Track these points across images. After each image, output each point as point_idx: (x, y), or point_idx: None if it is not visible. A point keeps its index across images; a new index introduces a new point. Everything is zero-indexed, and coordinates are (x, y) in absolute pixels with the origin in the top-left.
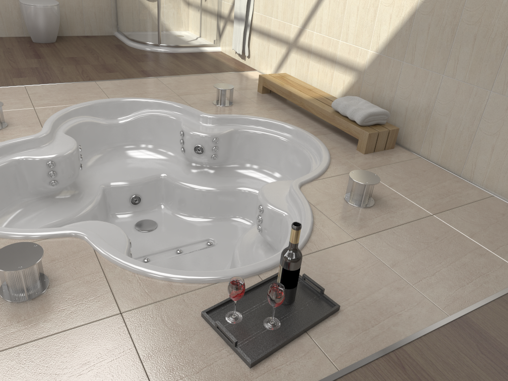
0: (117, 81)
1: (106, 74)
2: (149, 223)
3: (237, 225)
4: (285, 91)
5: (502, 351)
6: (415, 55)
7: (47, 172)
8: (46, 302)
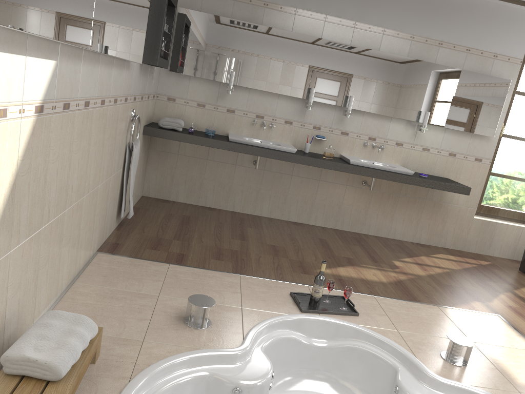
0: None
1: None
2: None
3: None
4: None
5: (235, 264)
6: (20, 230)
7: None
8: (437, 347)
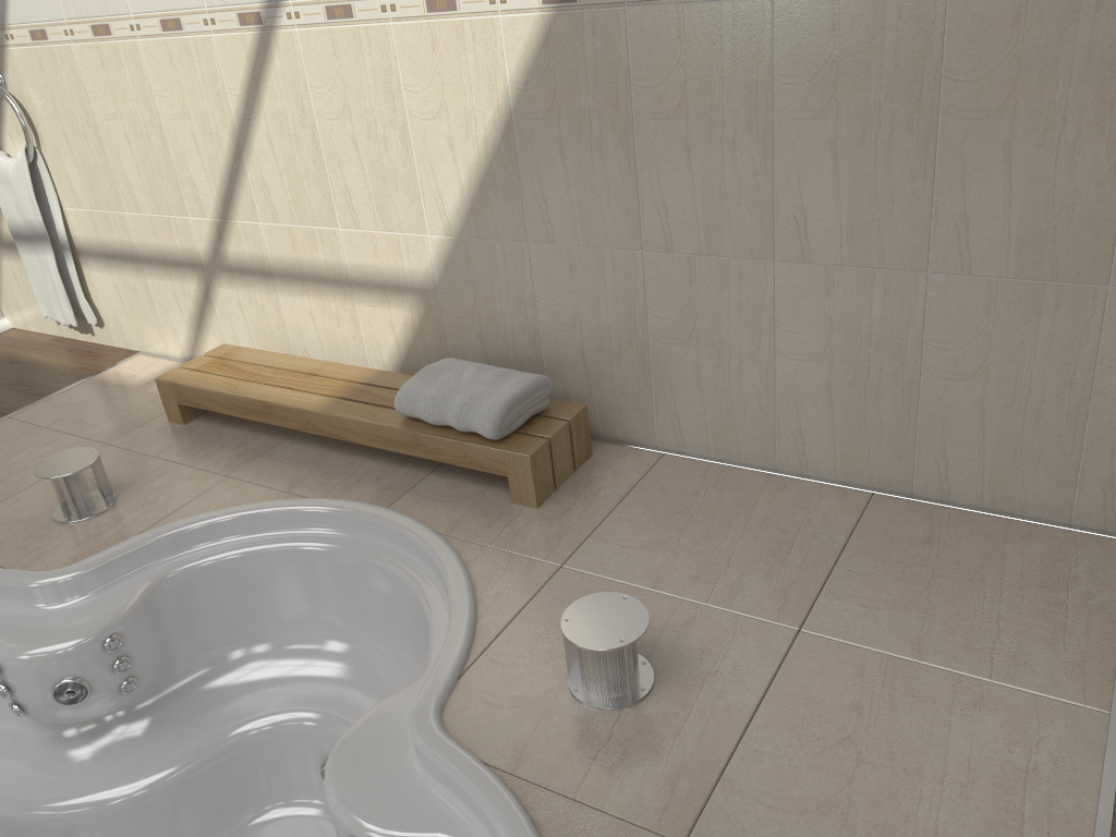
0: None
1: None
2: None
3: (278, 831)
4: (249, 404)
5: None
6: (552, 220)
7: None
8: None
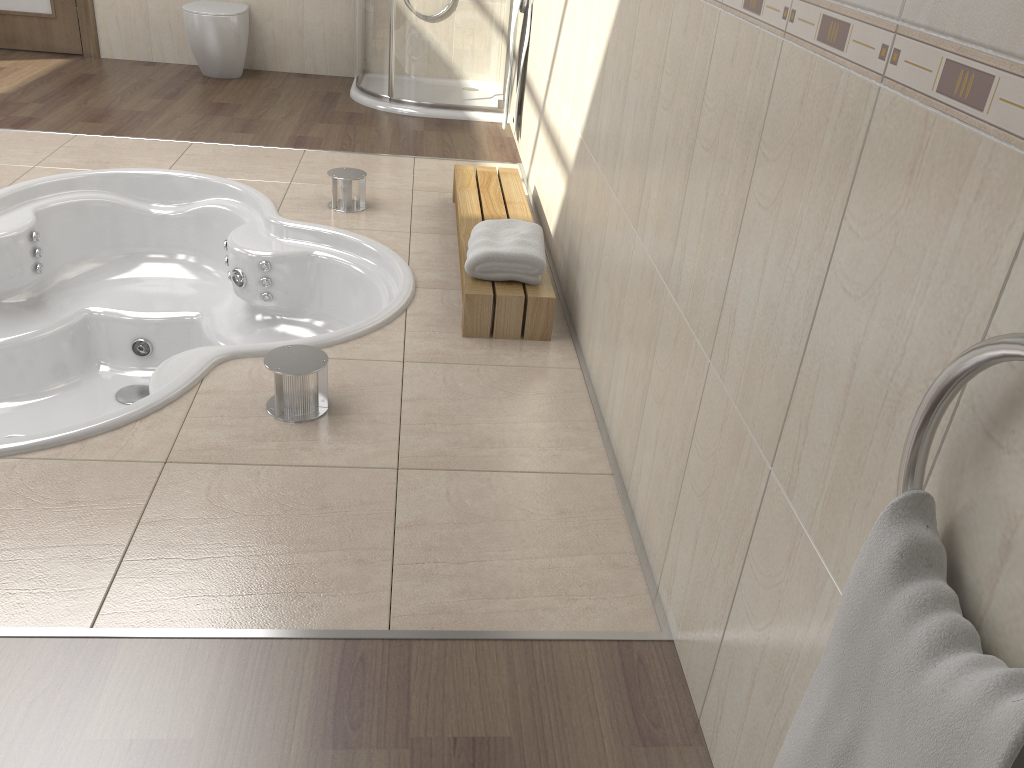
0: (230, 146)
1: (230, 134)
2: (142, 392)
3: None
4: (456, 199)
5: (70, 718)
6: (600, 143)
7: None
8: None
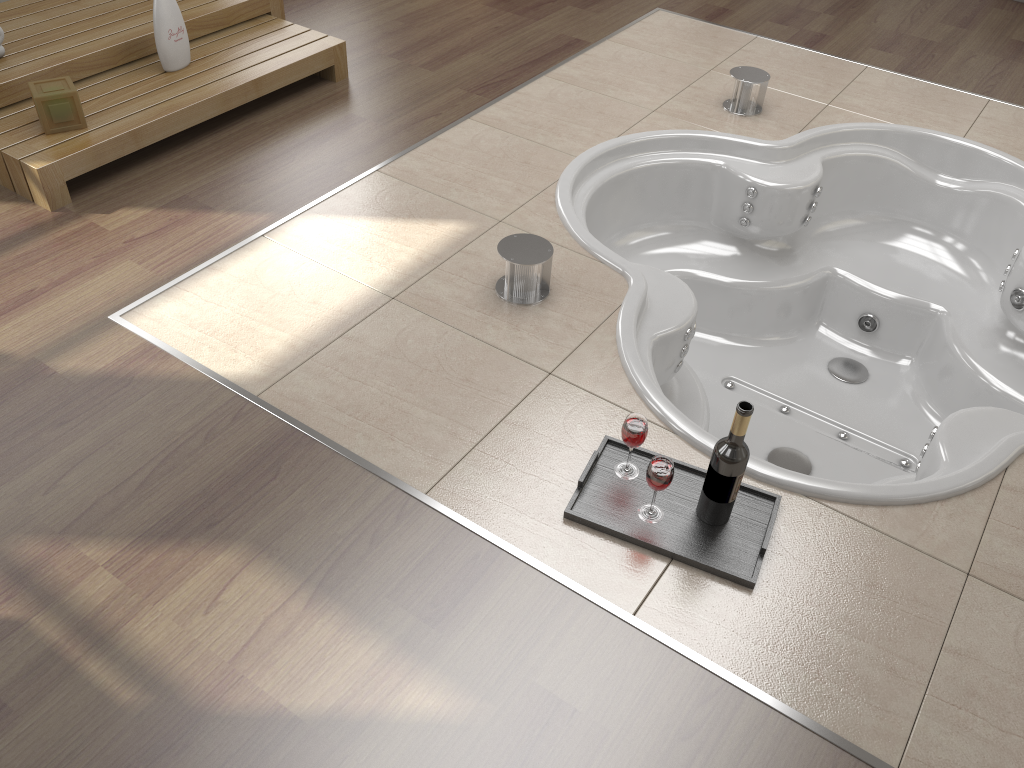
0: None
1: None
2: (854, 370)
3: None
4: None
5: None
6: None
7: (742, 201)
8: (516, 314)
